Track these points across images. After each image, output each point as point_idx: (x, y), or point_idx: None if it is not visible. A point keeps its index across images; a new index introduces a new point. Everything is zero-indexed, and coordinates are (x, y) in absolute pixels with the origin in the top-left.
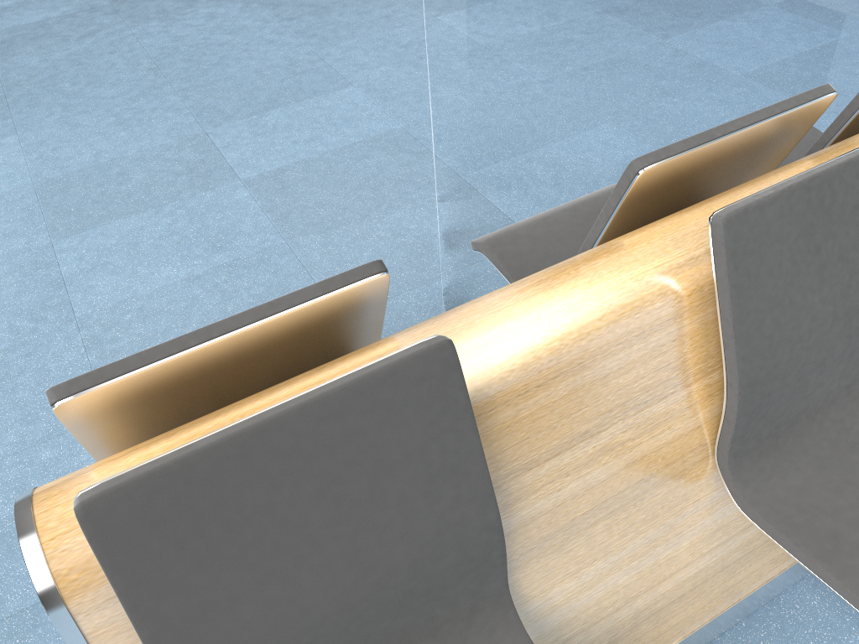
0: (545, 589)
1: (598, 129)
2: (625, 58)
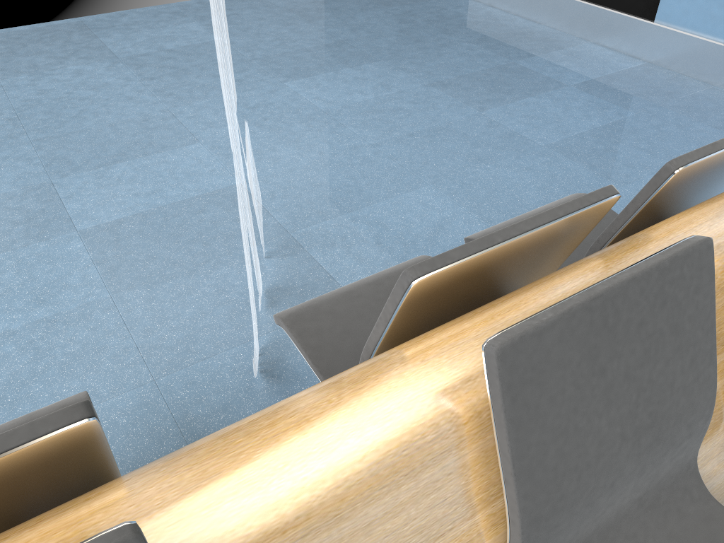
0: None
1: (419, 191)
2: (446, 126)
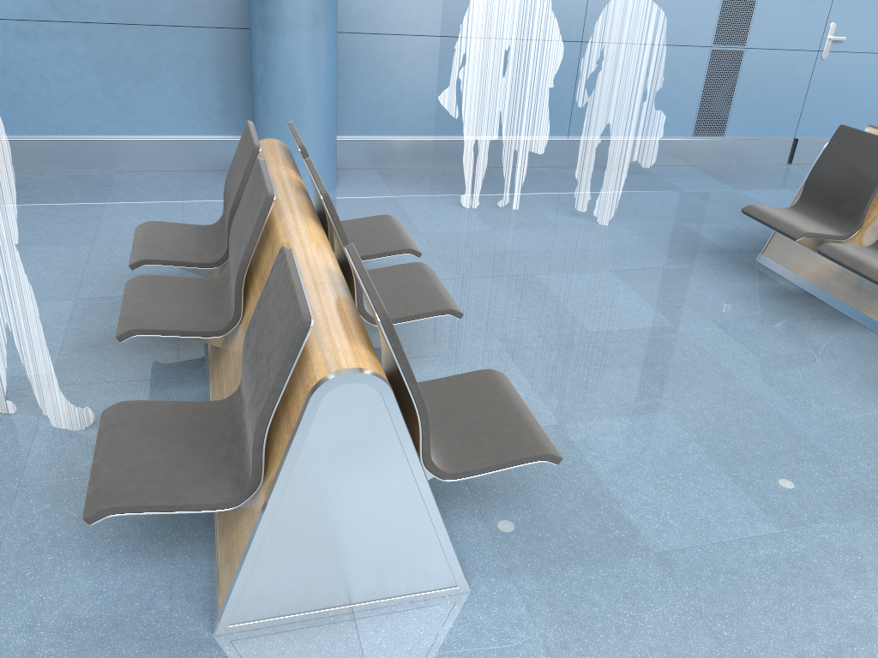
0: None
1: None
2: None
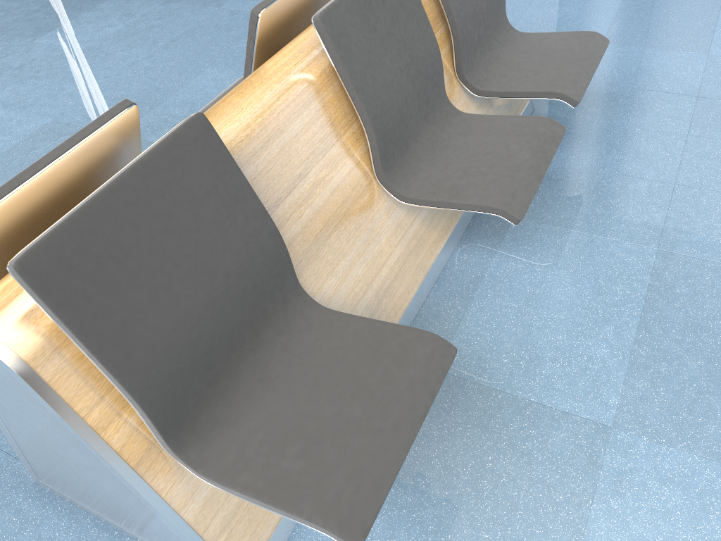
0: (320, 286)
1: (204, 73)
2: (198, 26)
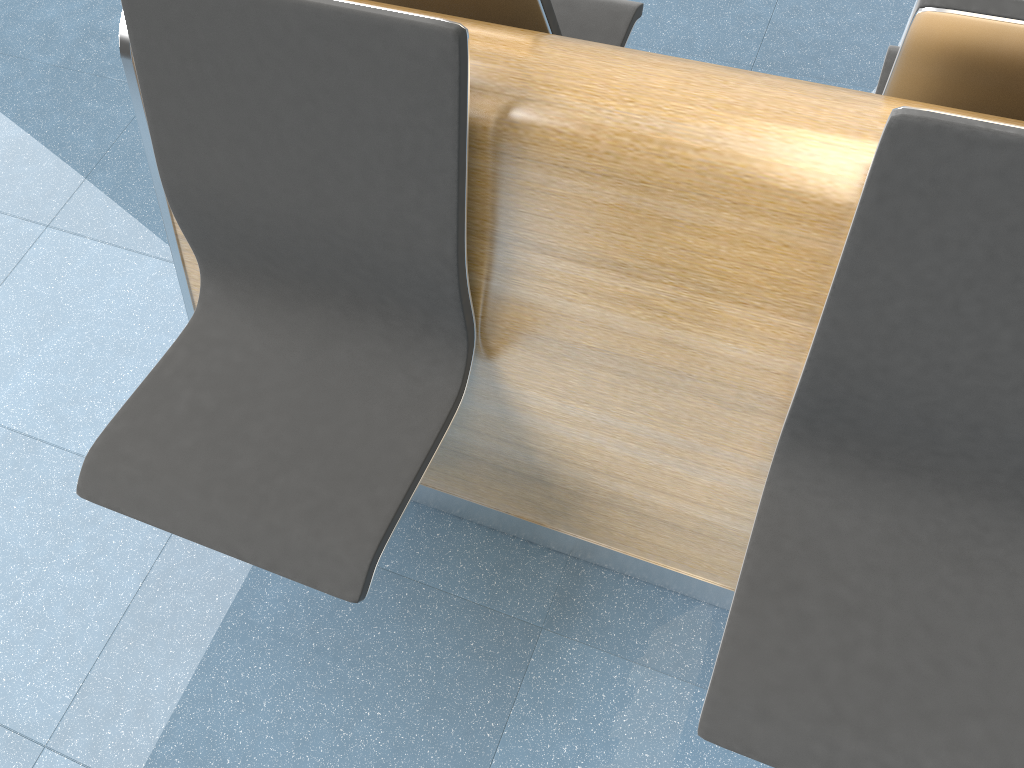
0: (522, 383)
1: None
2: None
